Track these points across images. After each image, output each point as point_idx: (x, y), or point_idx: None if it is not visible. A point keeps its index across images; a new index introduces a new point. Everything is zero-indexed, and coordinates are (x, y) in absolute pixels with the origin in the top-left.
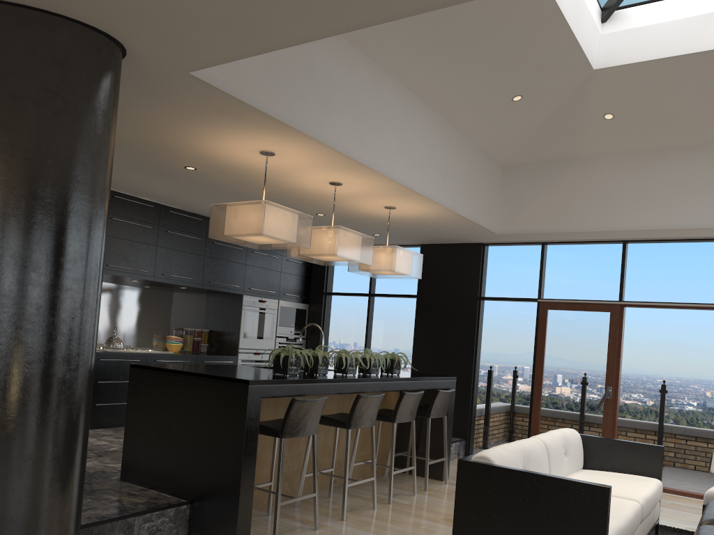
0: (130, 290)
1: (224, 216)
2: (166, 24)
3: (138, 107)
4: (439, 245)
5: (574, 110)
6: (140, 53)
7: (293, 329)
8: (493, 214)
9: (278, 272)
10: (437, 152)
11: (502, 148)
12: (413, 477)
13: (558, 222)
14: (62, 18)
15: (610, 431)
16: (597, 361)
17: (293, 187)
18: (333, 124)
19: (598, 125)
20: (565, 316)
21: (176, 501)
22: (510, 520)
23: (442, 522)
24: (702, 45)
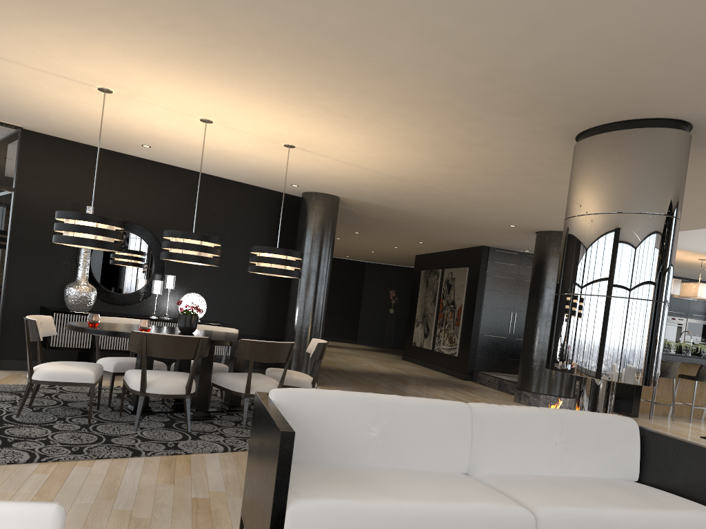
0: None
1: None
2: None
3: None
4: None
5: None
6: None
7: (698, 338)
8: None
9: (687, 300)
10: None
11: None
12: None
13: None
14: None
15: None
16: None
17: (680, 260)
18: (689, 239)
19: None
20: None
21: None
22: None
23: None
24: None
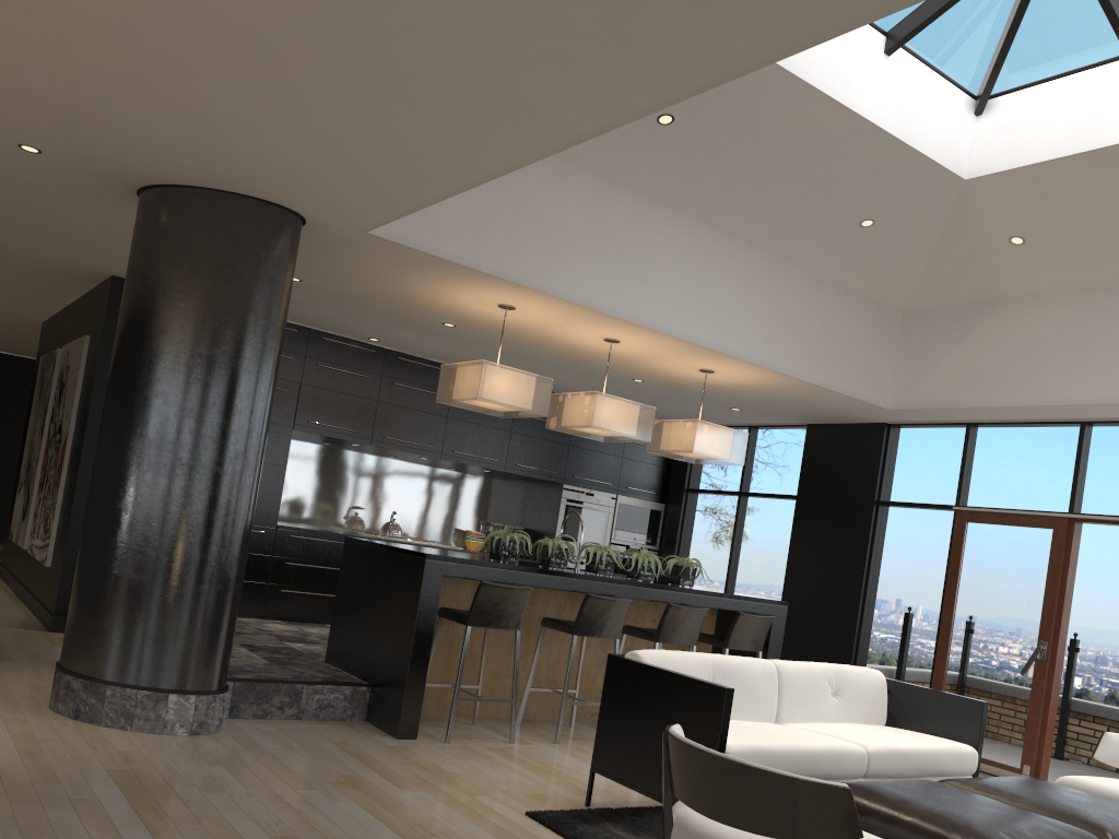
0: (424, 471)
1: (450, 378)
2: (317, 195)
3: (351, 264)
4: (830, 426)
5: (966, 234)
6: (316, 218)
7: (639, 536)
8: (879, 381)
9: (618, 457)
10: (757, 298)
11: (886, 288)
12: None
13: (969, 393)
14: (237, 195)
15: (1040, 710)
16: (1030, 602)
17: (572, 345)
18: (567, 272)
19: (1008, 252)
20: (990, 533)
21: (357, 682)
22: (642, 724)
23: None
24: (1102, 139)
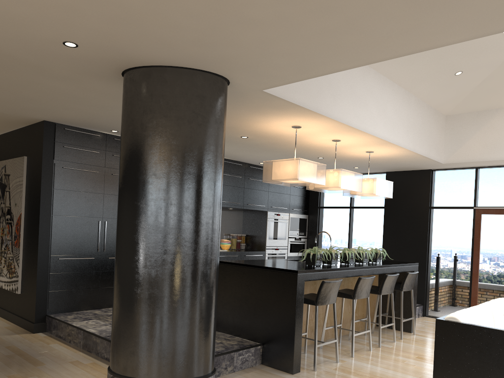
0: None
1: (272, 168)
2: (258, 69)
3: None
4: (399, 172)
5: (500, 77)
6: (237, 83)
7: (299, 232)
8: (440, 150)
9: (288, 194)
10: (402, 113)
11: (446, 105)
12: (393, 330)
13: (488, 153)
14: (200, 71)
15: None
16: None
17: (307, 143)
18: (340, 106)
19: None
20: (495, 218)
21: (253, 343)
22: (473, 357)
23: (417, 359)
24: None
